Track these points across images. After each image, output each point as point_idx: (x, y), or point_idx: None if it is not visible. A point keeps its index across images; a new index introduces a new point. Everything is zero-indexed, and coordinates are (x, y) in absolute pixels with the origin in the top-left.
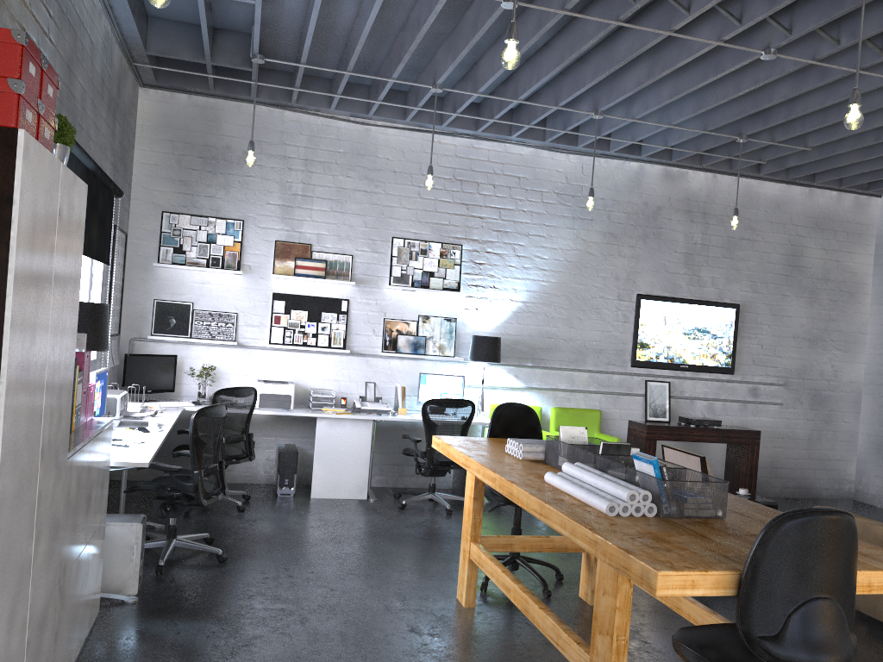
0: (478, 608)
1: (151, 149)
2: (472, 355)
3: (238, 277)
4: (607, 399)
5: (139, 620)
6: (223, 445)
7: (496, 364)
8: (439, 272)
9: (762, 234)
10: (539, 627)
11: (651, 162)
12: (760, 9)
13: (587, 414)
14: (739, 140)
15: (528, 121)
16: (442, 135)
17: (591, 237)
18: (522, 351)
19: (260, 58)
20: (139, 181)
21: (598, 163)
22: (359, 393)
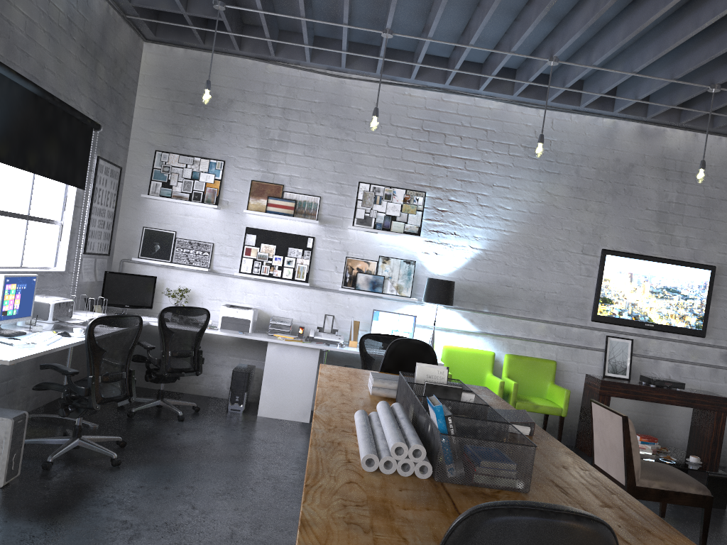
0: None
1: (150, 96)
2: (425, 296)
3: (216, 212)
4: (564, 351)
5: None
6: (169, 358)
7: (451, 307)
8: (401, 217)
9: None
10: None
11: (625, 119)
12: None
13: (542, 363)
14: (711, 90)
15: (490, 72)
16: (413, 89)
17: (557, 190)
18: (479, 297)
19: (220, 4)
20: (138, 123)
21: (569, 118)
22: (318, 324)
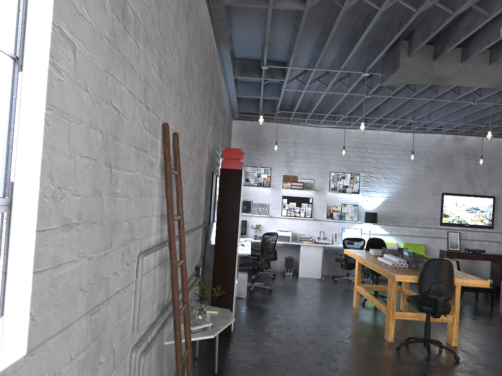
0: (360, 308)
1: (237, 142)
2: (365, 220)
3: (269, 190)
4: (428, 240)
5: (249, 302)
6: None
7: (376, 224)
8: (350, 185)
9: None
10: (375, 305)
11: (447, 134)
12: (464, 91)
13: (419, 246)
14: (482, 126)
15: (386, 122)
16: (350, 129)
17: (418, 168)
18: (387, 218)
19: (279, 111)
20: None
21: (421, 135)
22: (317, 236)
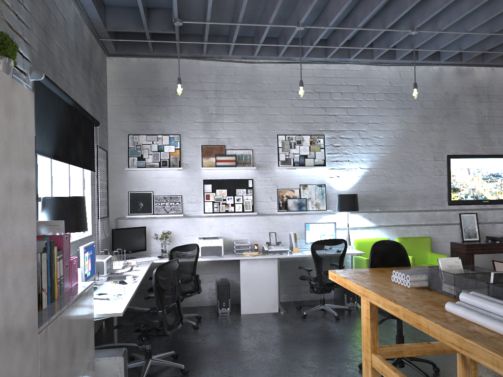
0: None
1: (117, 95)
2: (339, 208)
3: (180, 172)
4: (434, 229)
5: None
6: (180, 285)
7: (355, 212)
8: (310, 155)
9: None
10: None
11: (447, 64)
12: None
13: (421, 240)
14: None
15: (362, 45)
16: (303, 64)
17: (410, 120)
18: (371, 201)
19: (179, 21)
20: (112, 117)
21: (411, 69)
22: (265, 240)
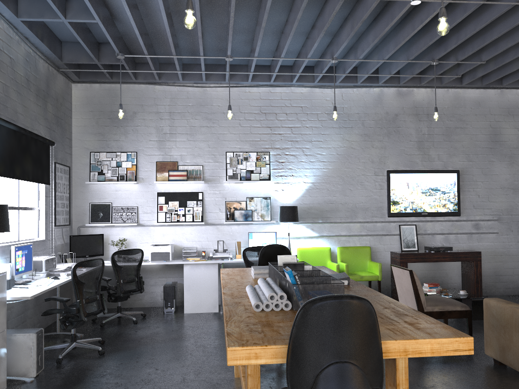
0: None
1: (81, 117)
2: (280, 218)
3: (136, 185)
4: (374, 239)
5: None
6: (121, 284)
7: (298, 223)
8: (256, 170)
9: (470, 123)
10: None
11: (387, 86)
12: None
13: (361, 249)
14: (433, 63)
15: (297, 71)
16: (251, 87)
17: (352, 138)
18: (314, 213)
19: (121, 55)
20: (76, 136)
21: (352, 91)
22: (214, 248)
